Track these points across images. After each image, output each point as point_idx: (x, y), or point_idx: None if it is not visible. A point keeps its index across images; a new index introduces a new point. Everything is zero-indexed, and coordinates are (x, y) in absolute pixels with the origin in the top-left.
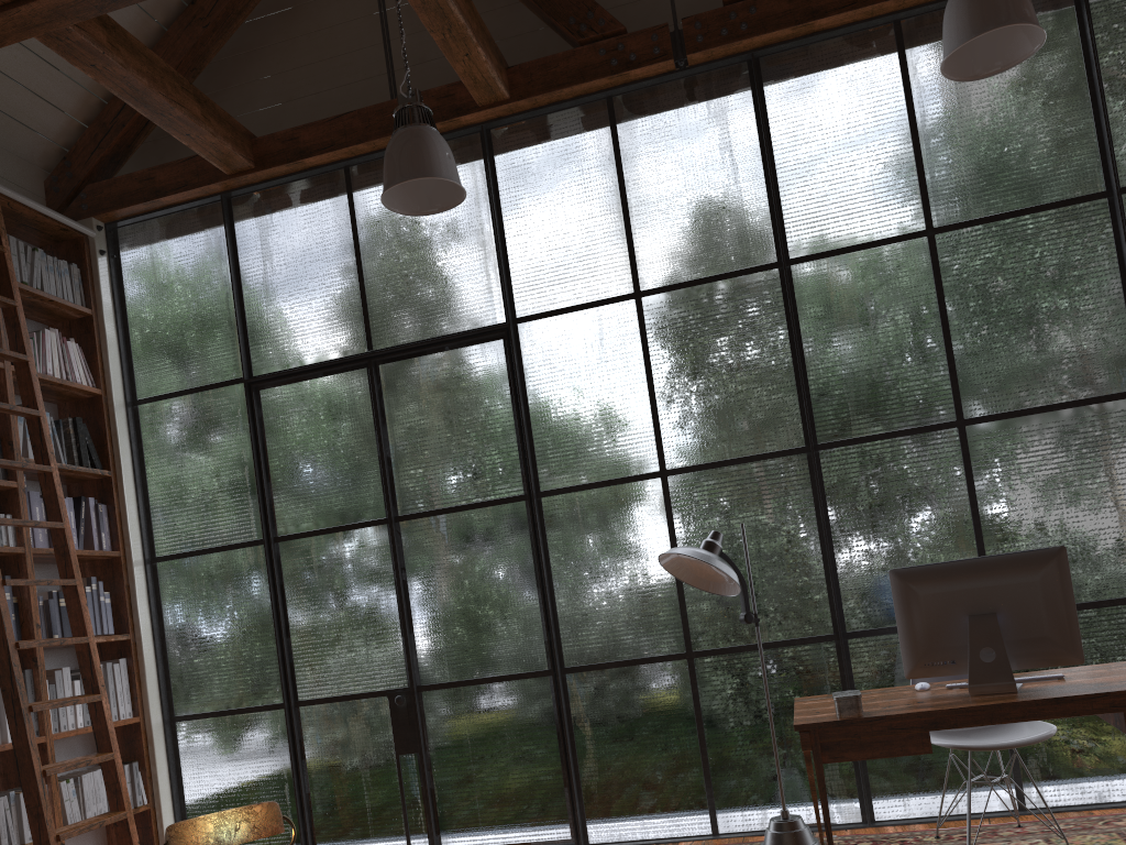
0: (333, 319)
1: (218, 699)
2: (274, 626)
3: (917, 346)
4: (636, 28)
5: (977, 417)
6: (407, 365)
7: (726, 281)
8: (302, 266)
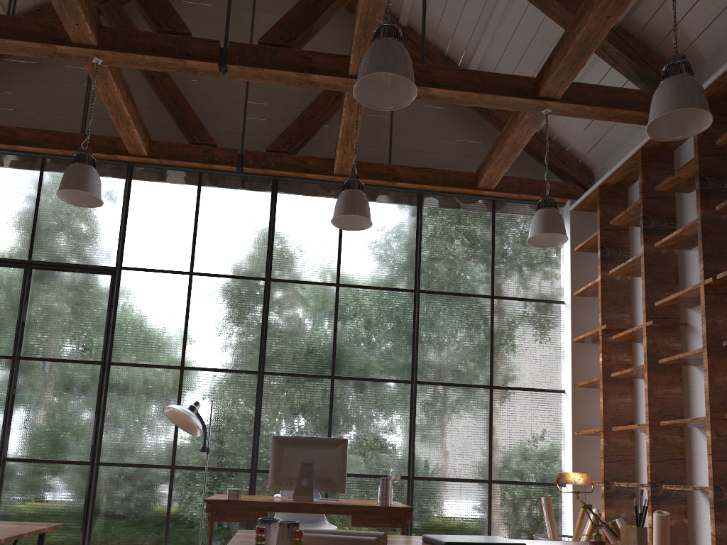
0: (11, 236)
1: None
2: None
3: (321, 335)
4: (223, 144)
5: (340, 376)
6: (50, 274)
7: (238, 279)
8: (0, 202)
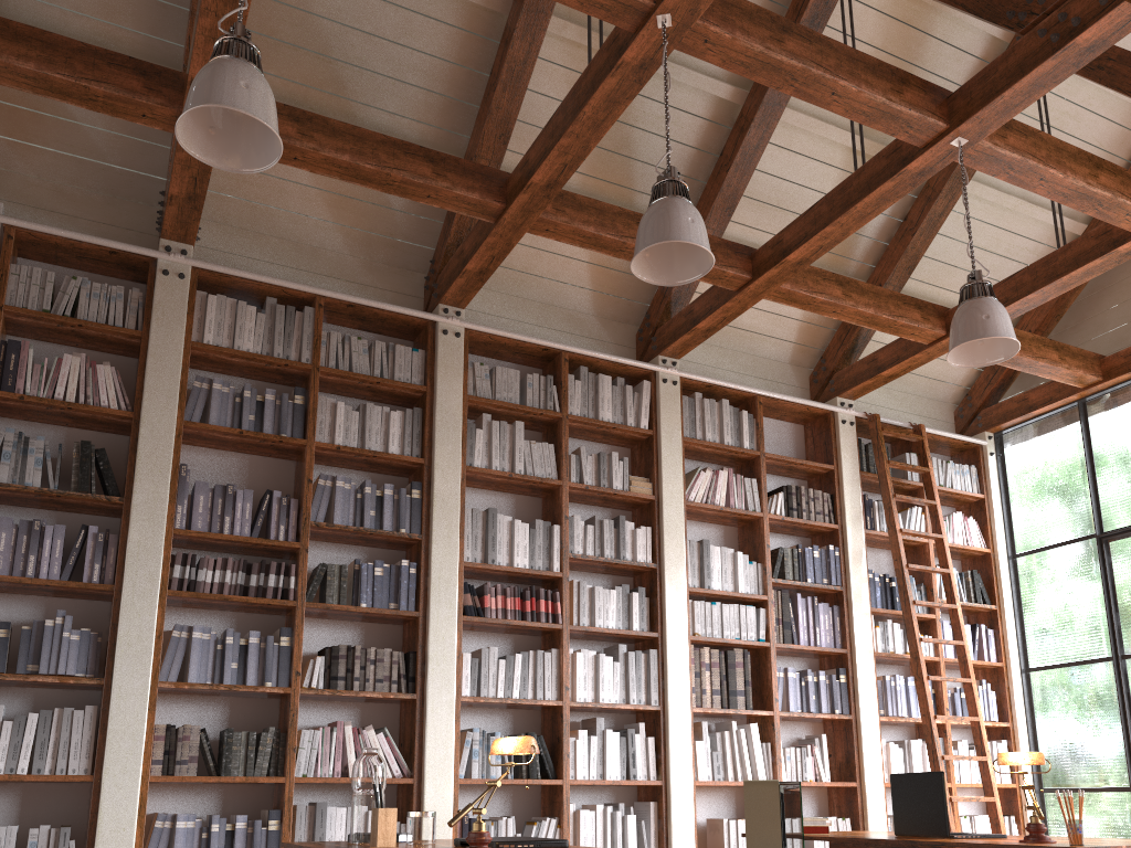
0: None
1: (1076, 778)
2: (1121, 724)
3: None
4: None
5: None
6: None
7: None
8: None
